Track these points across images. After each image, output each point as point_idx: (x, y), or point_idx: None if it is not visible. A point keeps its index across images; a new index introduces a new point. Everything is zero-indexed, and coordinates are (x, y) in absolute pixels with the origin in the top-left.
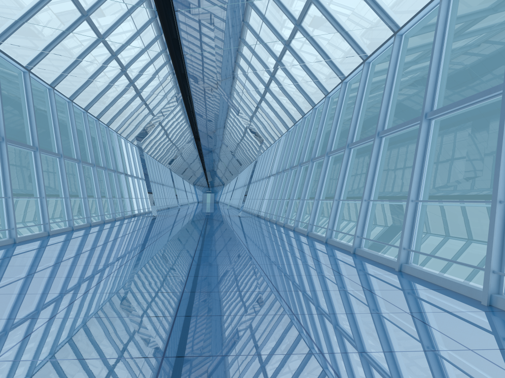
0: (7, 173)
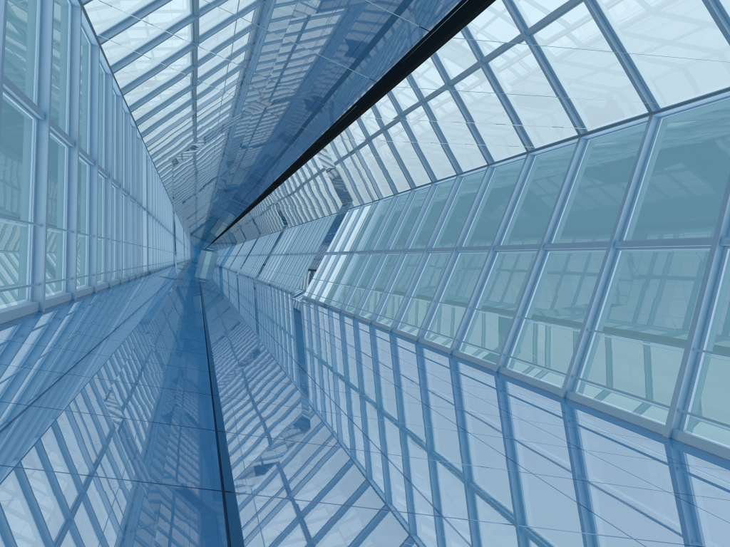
0: (74, 195)
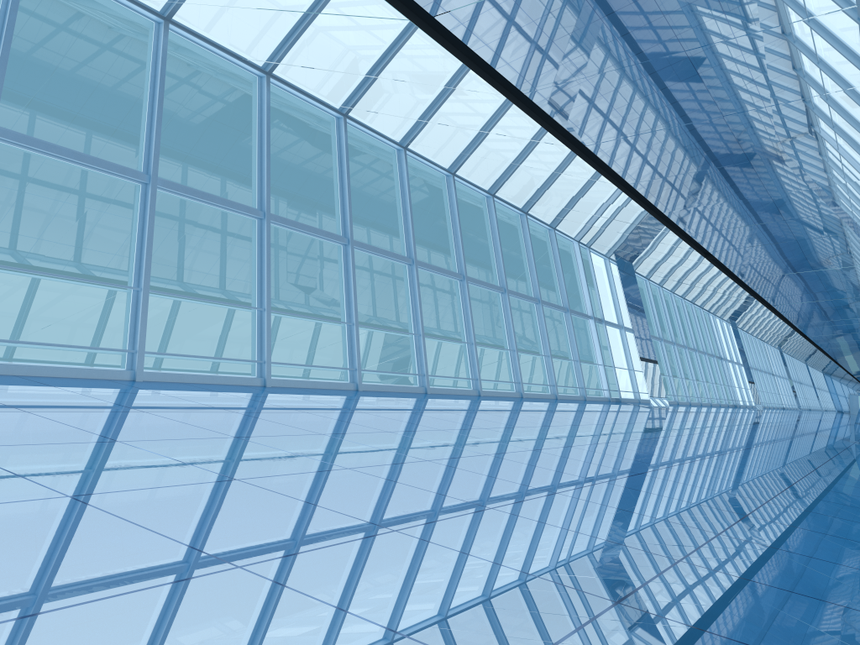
0: (265, 269)
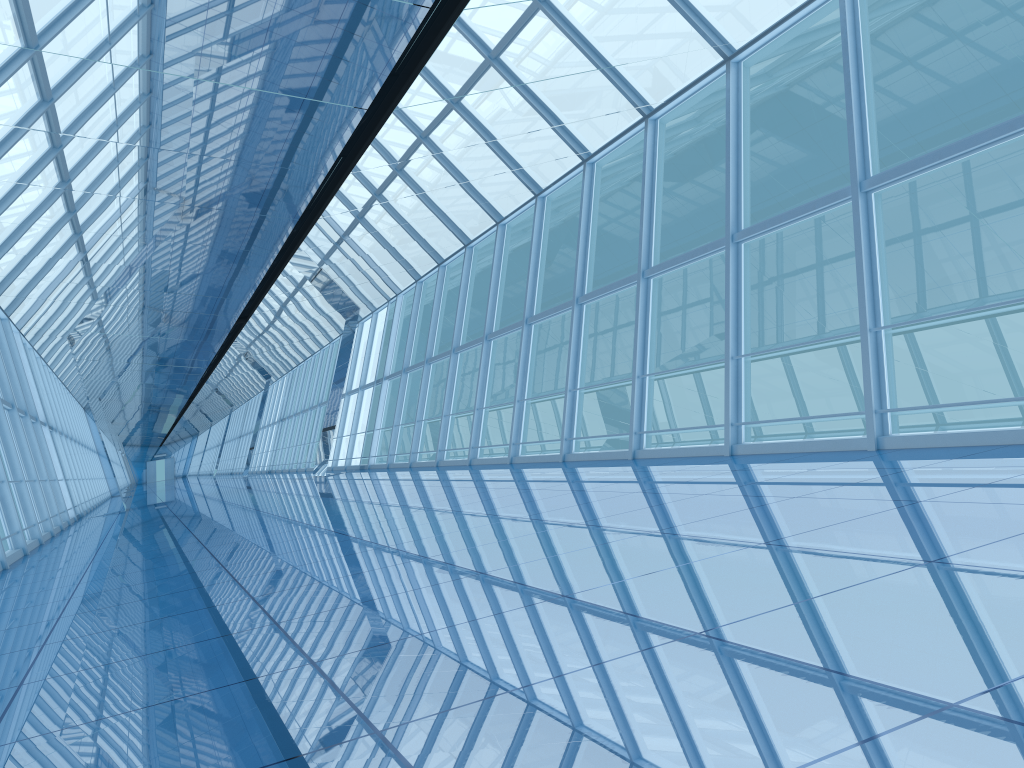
0: None
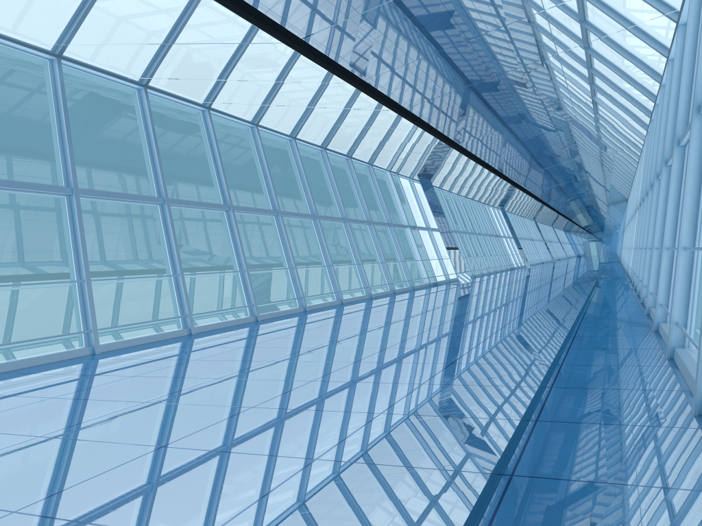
0: (173, 243)
